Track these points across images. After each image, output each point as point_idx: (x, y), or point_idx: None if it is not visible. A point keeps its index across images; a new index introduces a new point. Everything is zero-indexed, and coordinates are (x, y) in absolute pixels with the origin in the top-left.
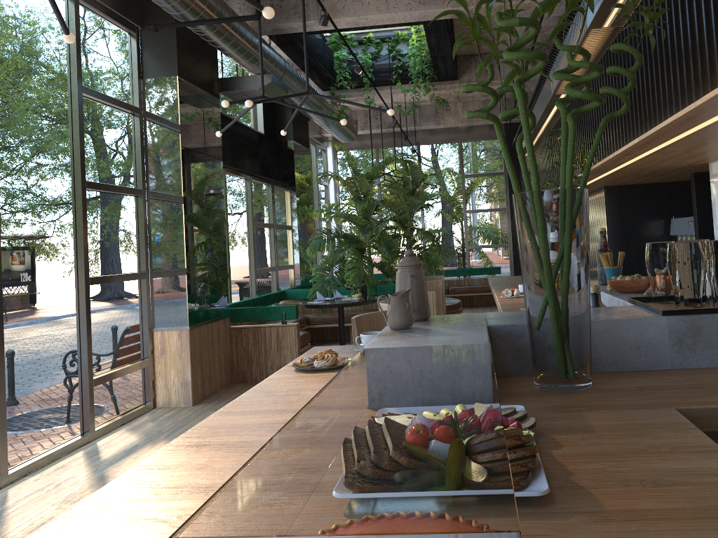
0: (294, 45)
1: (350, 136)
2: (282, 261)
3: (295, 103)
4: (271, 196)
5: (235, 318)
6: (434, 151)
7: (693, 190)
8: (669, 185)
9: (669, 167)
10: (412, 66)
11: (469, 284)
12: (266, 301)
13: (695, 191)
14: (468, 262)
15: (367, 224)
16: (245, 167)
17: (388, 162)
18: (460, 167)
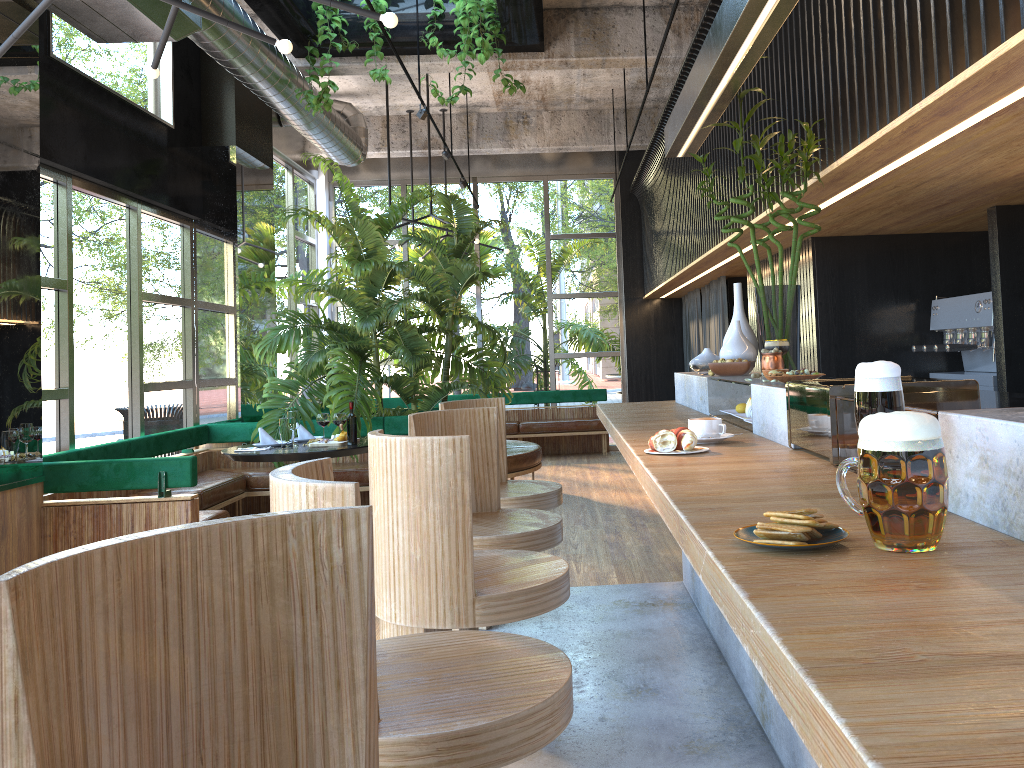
0: None
1: (352, 153)
2: (206, 370)
3: (227, 60)
4: (189, 247)
5: (55, 484)
6: (501, 194)
7: (993, 241)
8: (928, 239)
9: (974, 182)
10: (461, 12)
11: (554, 418)
12: (161, 446)
13: (998, 242)
14: (554, 380)
15: (373, 306)
16: (123, 180)
17: (417, 200)
18: (544, 223)
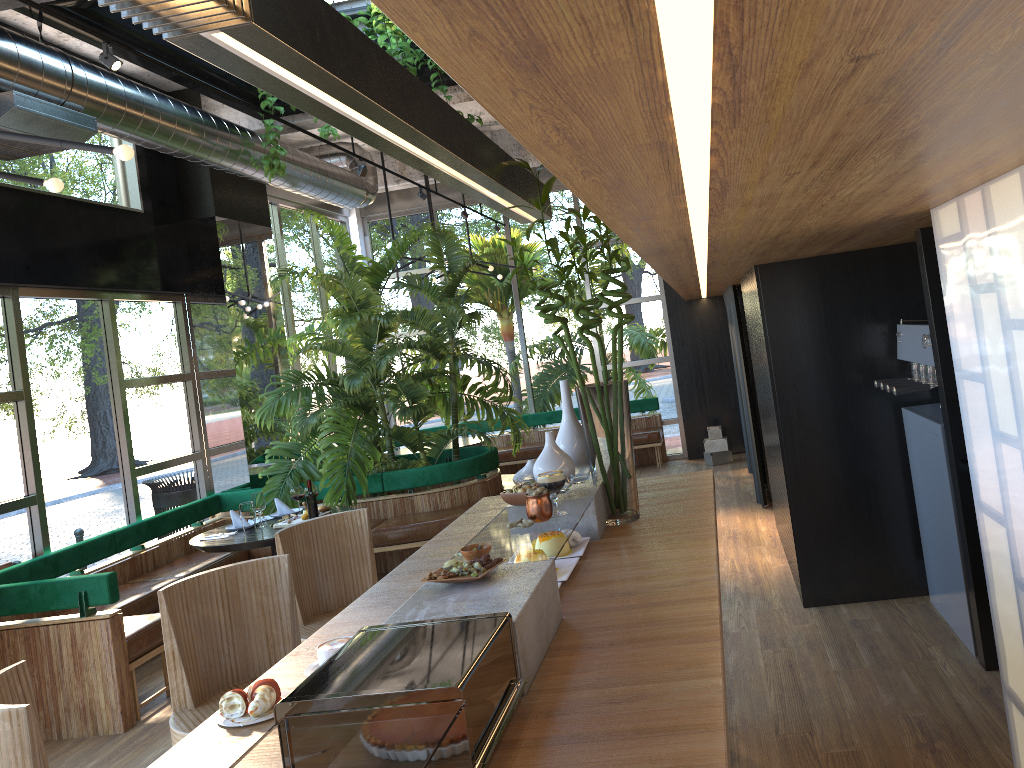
0: (104, 29)
1: (354, 197)
2: (214, 440)
3: (157, 147)
4: (183, 322)
5: None
6: None
7: (923, 269)
8: (891, 252)
9: (842, 227)
10: None
11: None
12: (156, 529)
13: (926, 271)
14: None
15: (371, 357)
16: (80, 279)
17: (414, 239)
18: None
